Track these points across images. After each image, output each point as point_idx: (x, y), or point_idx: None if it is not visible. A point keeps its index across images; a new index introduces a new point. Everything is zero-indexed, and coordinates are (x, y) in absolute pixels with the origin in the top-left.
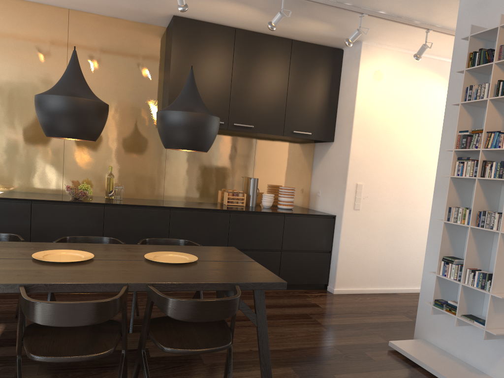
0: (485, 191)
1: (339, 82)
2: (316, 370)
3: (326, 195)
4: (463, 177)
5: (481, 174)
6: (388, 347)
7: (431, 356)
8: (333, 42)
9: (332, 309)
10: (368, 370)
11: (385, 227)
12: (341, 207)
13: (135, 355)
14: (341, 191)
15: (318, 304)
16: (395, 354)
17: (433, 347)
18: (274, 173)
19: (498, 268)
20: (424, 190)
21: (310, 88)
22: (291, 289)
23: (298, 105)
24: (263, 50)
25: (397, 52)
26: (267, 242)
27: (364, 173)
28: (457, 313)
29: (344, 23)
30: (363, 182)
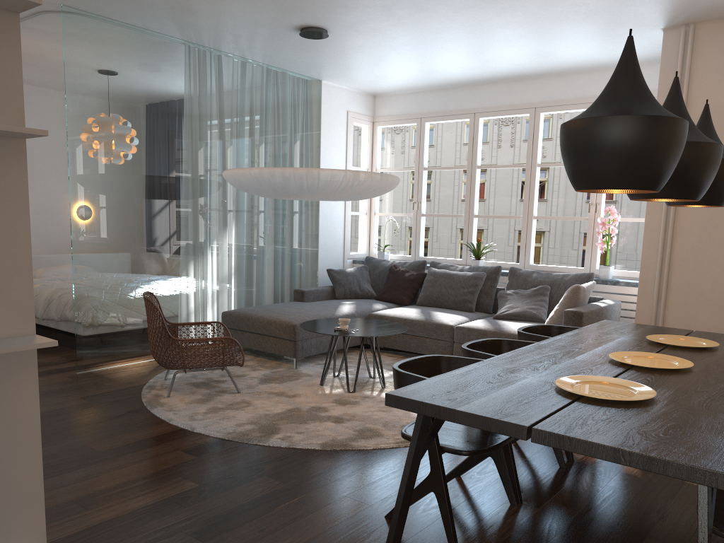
0: None
1: None
2: None
3: None
4: None
5: None
6: None
7: None
8: None
9: None
10: None
11: None
12: None
13: (611, 541)
14: None
15: None
16: None
17: None
18: None
19: None
20: None
21: None
22: None
23: None
24: None
25: None
26: None
27: None
28: None
29: None
30: None
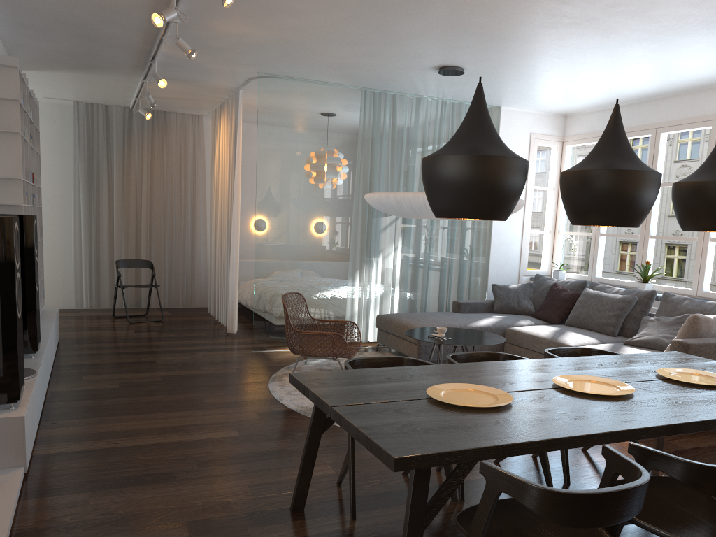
0: None
1: None
2: None
3: None
4: None
5: None
6: None
7: None
8: None
9: None
10: None
11: None
12: None
13: None
14: None
15: None
16: None
17: None
18: None
19: None
20: None
21: None
22: None
23: None
24: None
25: None
26: None
27: None
28: None
29: None
30: None
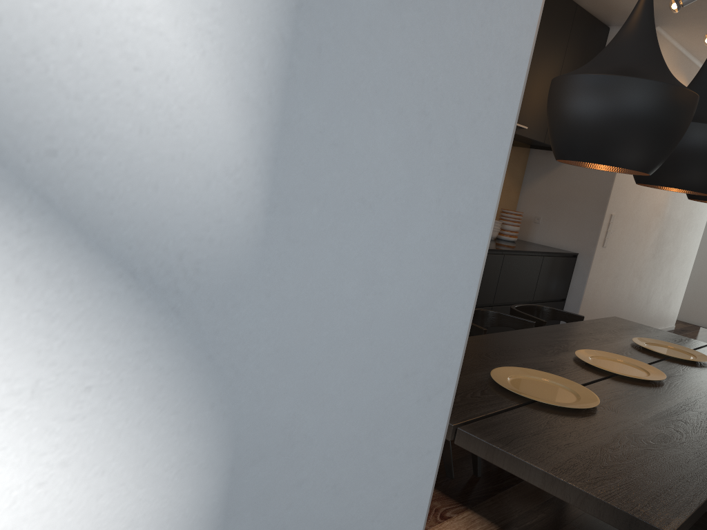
0: None
1: None
2: None
3: (555, 224)
4: None
5: None
6: None
7: None
8: (616, 18)
9: None
10: None
11: (616, 267)
12: (592, 244)
13: None
14: (593, 223)
15: None
16: None
17: None
18: None
19: None
20: (647, 222)
21: None
22: None
23: None
24: (552, 15)
25: (672, 46)
26: (524, 292)
27: (618, 202)
28: None
29: (685, 7)
30: (615, 212)
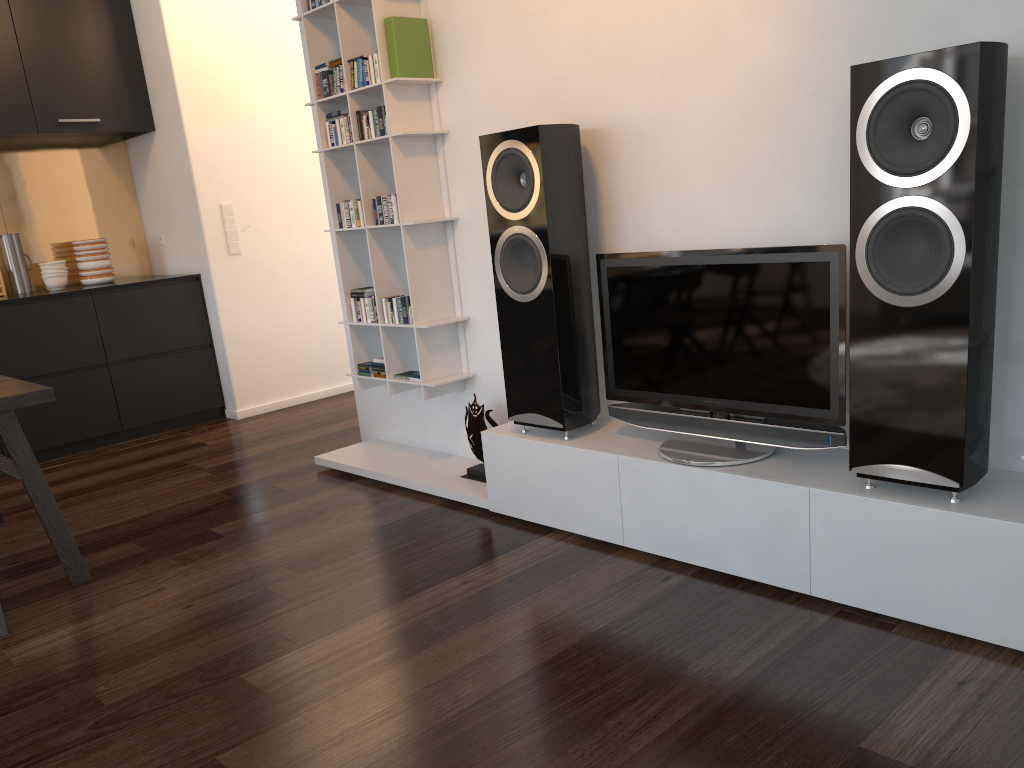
0: (375, 164)
1: (130, 6)
2: (179, 532)
3: (174, 241)
4: (339, 147)
5: (360, 137)
6: (317, 467)
7: (379, 457)
8: None
9: (231, 442)
10: (273, 506)
11: (301, 276)
12: (205, 255)
13: None
14: (196, 225)
15: (204, 443)
16: (326, 473)
17: (387, 444)
18: (54, 216)
19: (415, 283)
20: None
21: (68, 25)
22: (153, 433)
23: (52, 62)
24: None
25: None
26: (70, 355)
27: (230, 183)
28: (388, 373)
29: None
30: (232, 199)
